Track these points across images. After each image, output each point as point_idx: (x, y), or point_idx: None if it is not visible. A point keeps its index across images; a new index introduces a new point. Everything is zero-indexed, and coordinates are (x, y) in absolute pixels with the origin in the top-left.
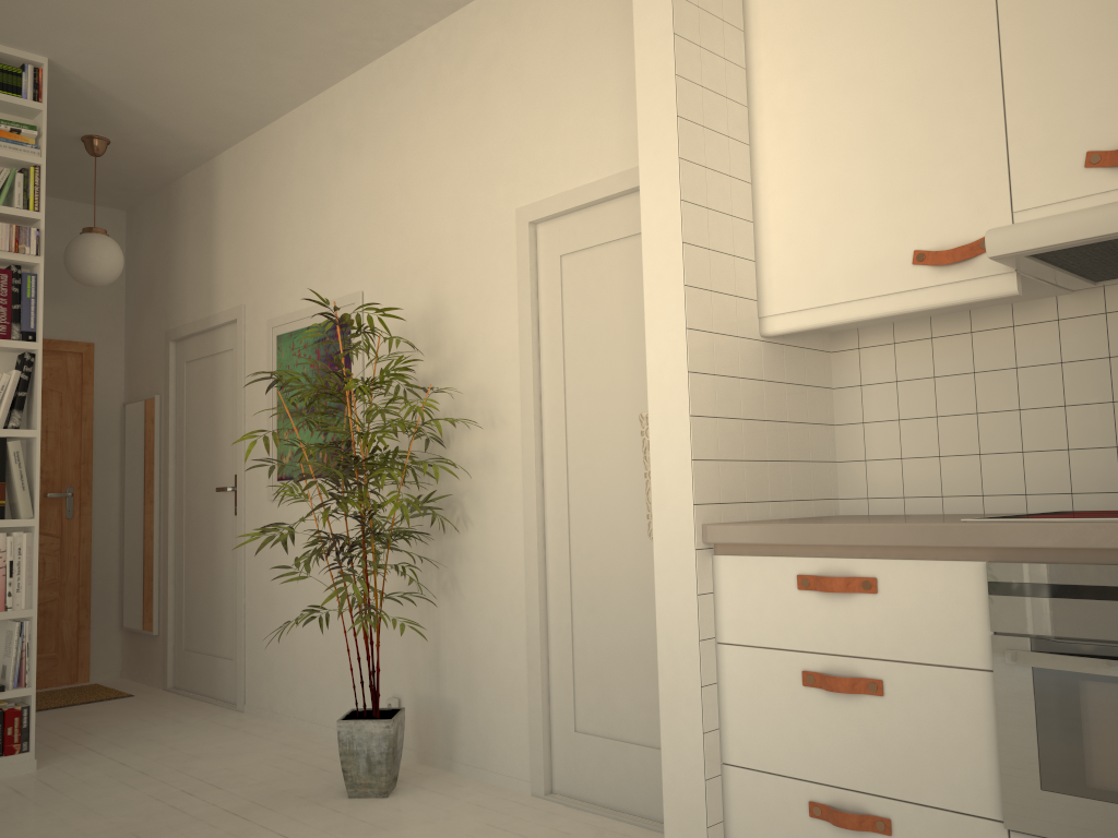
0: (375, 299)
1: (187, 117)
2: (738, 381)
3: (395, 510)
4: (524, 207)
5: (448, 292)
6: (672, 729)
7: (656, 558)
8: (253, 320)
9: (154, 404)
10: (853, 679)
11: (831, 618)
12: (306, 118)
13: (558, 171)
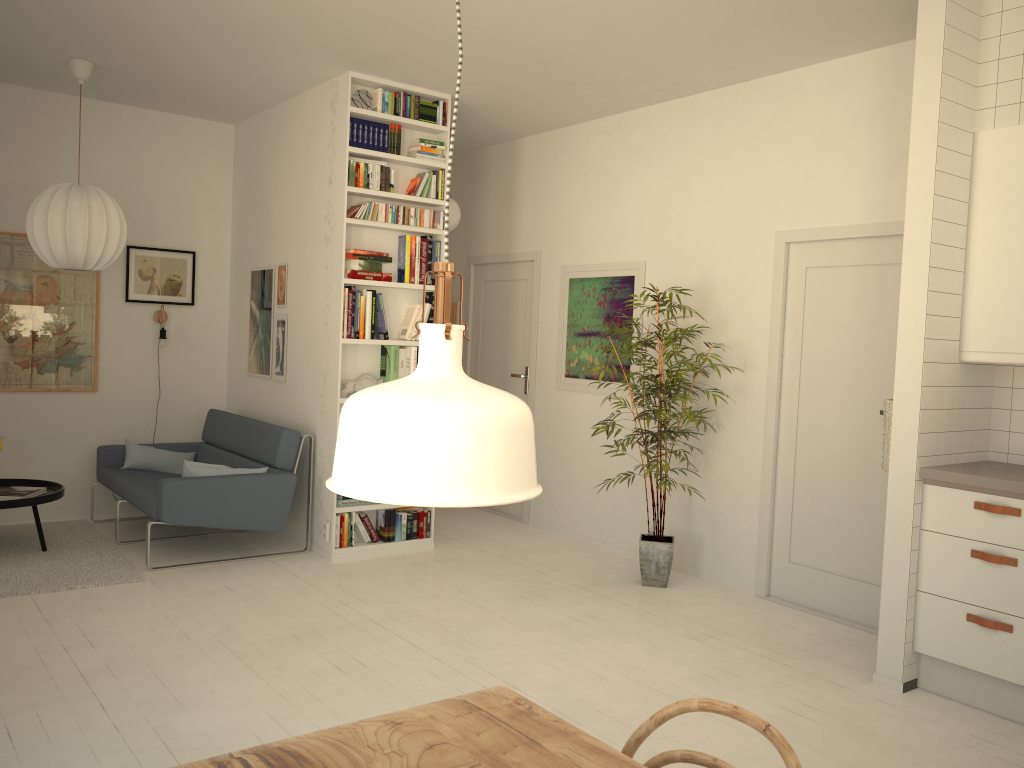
0: (655, 269)
1: (516, 121)
2: (944, 388)
3: (689, 420)
4: (782, 232)
5: (716, 276)
6: (889, 570)
7: (889, 481)
8: (548, 263)
9: (456, 307)
10: (1000, 556)
11: (991, 525)
12: (603, 129)
13: (811, 213)
